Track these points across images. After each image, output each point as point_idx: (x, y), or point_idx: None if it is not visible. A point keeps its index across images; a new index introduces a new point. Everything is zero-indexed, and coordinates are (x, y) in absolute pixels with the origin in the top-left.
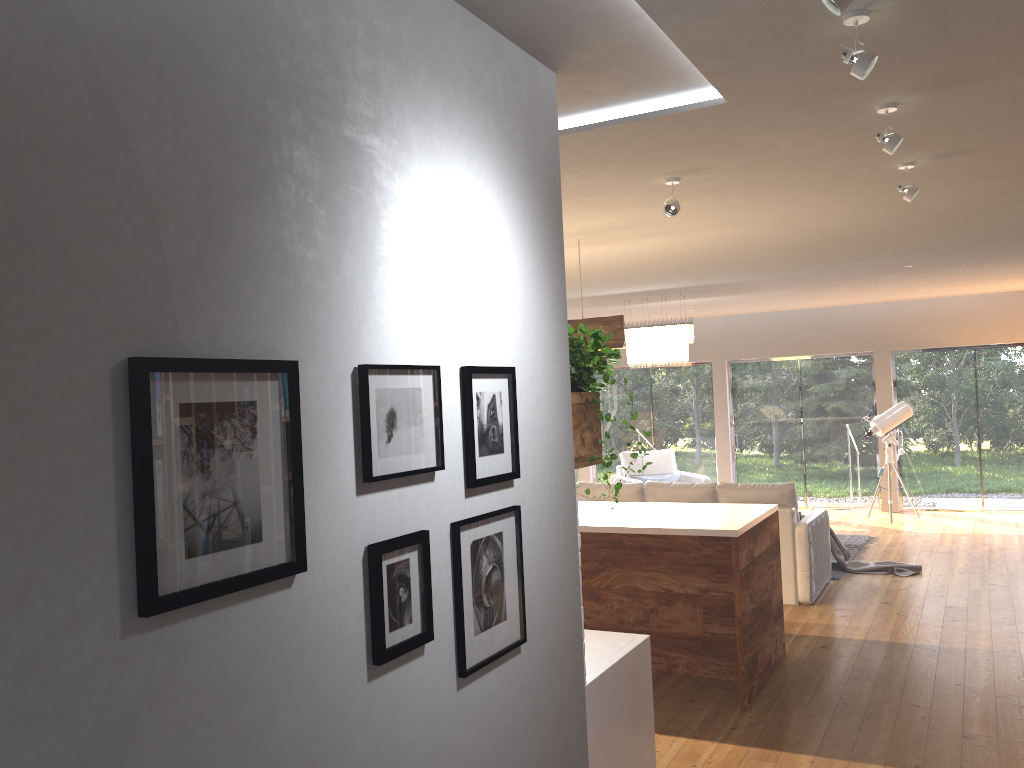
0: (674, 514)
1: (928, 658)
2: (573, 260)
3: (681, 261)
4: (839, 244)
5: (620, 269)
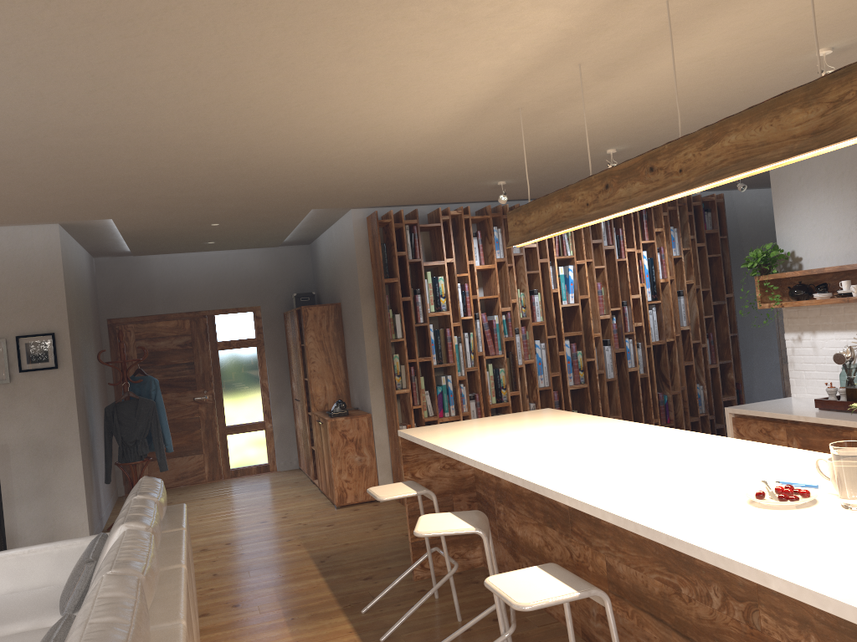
0: (509, 426)
1: (355, 552)
2: (400, 83)
3: (238, 124)
4: (216, 175)
5: (234, 89)
